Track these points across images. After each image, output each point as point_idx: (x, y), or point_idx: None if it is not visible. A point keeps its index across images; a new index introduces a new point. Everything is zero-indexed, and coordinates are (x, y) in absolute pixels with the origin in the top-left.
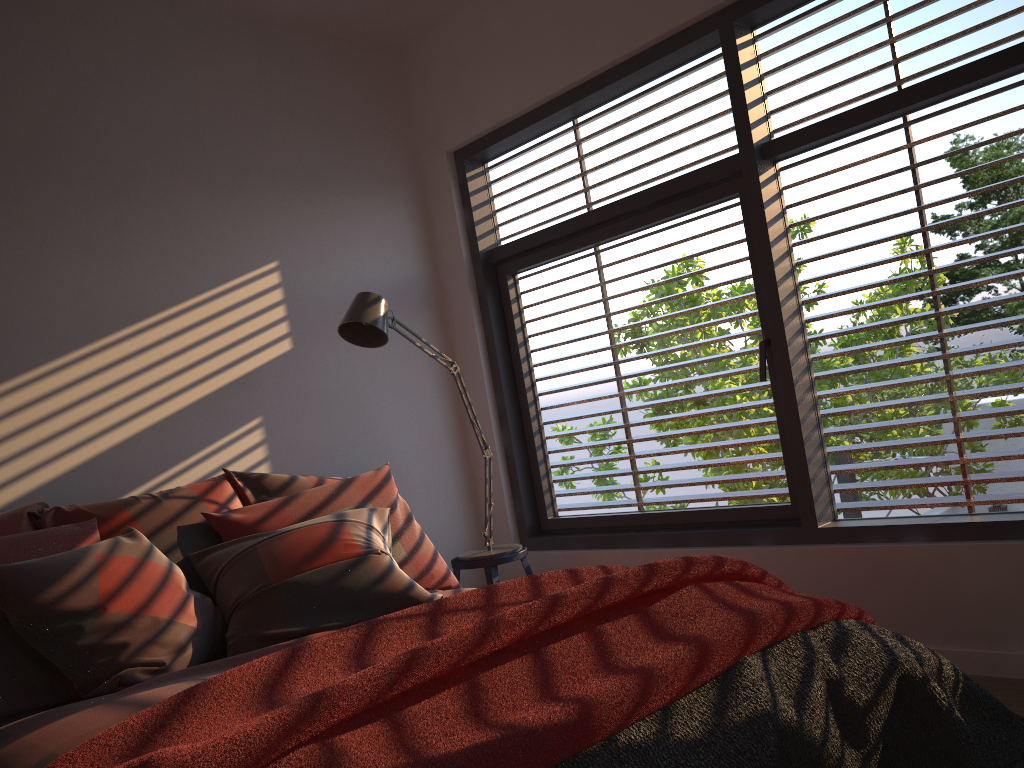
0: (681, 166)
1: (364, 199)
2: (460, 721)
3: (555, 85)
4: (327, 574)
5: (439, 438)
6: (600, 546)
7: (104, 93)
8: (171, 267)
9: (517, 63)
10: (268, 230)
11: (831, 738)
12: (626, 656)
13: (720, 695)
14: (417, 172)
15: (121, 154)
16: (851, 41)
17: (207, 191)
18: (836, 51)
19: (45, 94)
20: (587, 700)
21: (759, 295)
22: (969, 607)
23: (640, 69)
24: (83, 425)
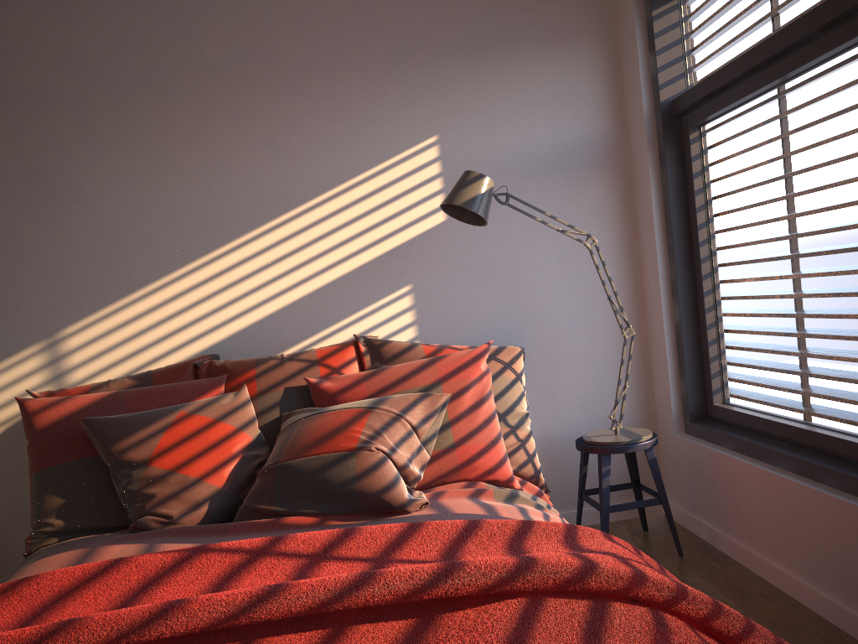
0: None
1: (539, 58)
2: None
3: None
4: (317, 463)
5: (608, 306)
6: (743, 452)
7: (280, 1)
8: (333, 152)
9: None
10: (429, 106)
11: None
12: None
13: None
14: (610, 16)
15: (293, 55)
16: None
17: (370, 76)
18: None
19: (232, 13)
20: None
21: None
22: None
23: None
24: (256, 292)
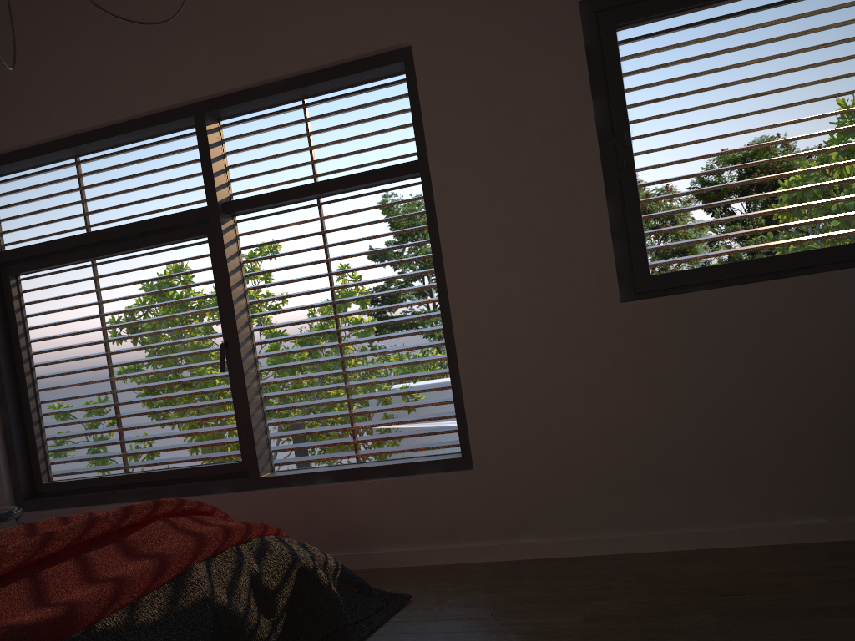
0: (165, 208)
1: None
2: None
3: (60, 129)
4: None
5: None
6: (91, 503)
7: None
8: None
9: (26, 105)
10: None
11: (251, 612)
12: (105, 572)
13: (174, 590)
14: None
15: None
16: (285, 143)
17: None
18: (275, 148)
19: None
20: (73, 602)
21: (221, 309)
22: (354, 524)
23: (133, 131)
24: None
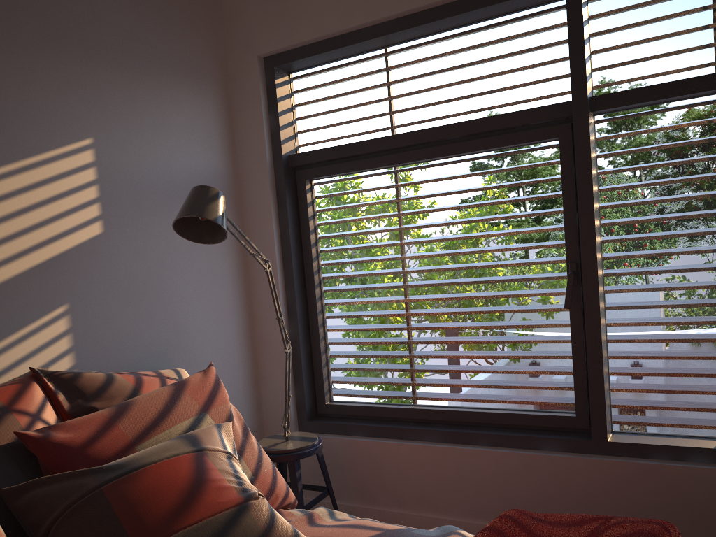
0: (499, 105)
1: (178, 88)
2: None
3: (387, 10)
4: (206, 533)
5: (231, 326)
6: (383, 435)
7: None
8: None
9: None
10: (84, 104)
11: None
12: None
13: None
14: (225, 71)
15: None
16: (685, 18)
17: (20, 49)
18: (669, 25)
19: None
20: None
21: (568, 231)
22: None
23: (477, 9)
24: None
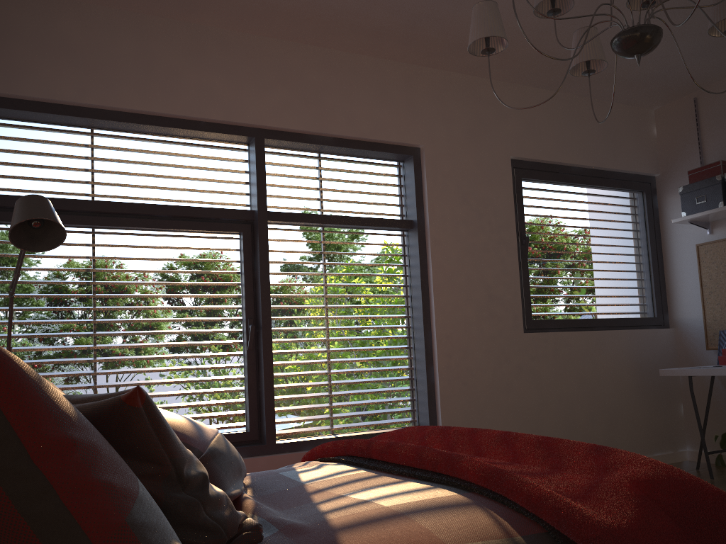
0: (197, 201)
1: None
2: None
3: (123, 103)
4: (222, 444)
5: None
6: None
7: None
8: None
9: (85, 68)
10: None
11: None
12: None
13: None
14: None
15: None
16: (312, 181)
17: None
18: (304, 181)
19: None
20: None
21: (247, 297)
22: None
23: (194, 130)
24: None
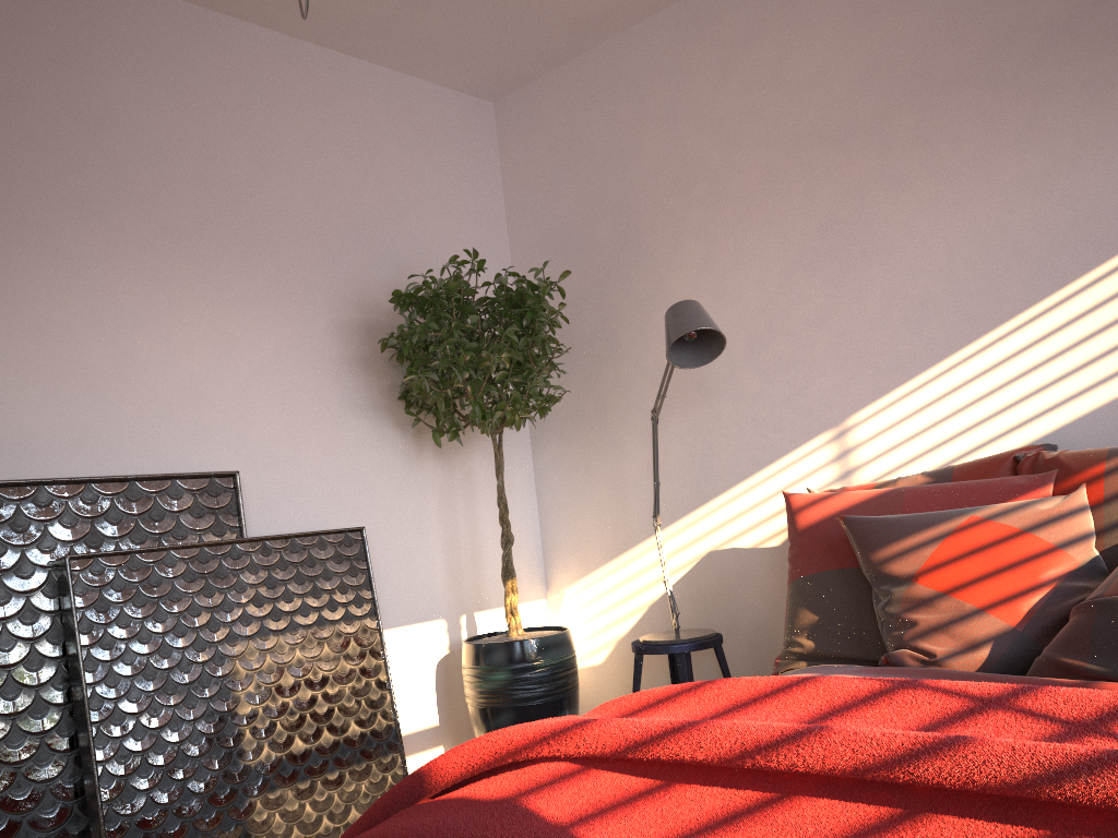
0: None
1: None
2: (680, 826)
3: None
4: None
5: None
6: None
7: None
8: None
9: None
10: None
11: None
12: None
13: None
14: None
15: None
16: None
17: None
18: None
19: None
20: None
21: None
22: None
23: None
24: None
